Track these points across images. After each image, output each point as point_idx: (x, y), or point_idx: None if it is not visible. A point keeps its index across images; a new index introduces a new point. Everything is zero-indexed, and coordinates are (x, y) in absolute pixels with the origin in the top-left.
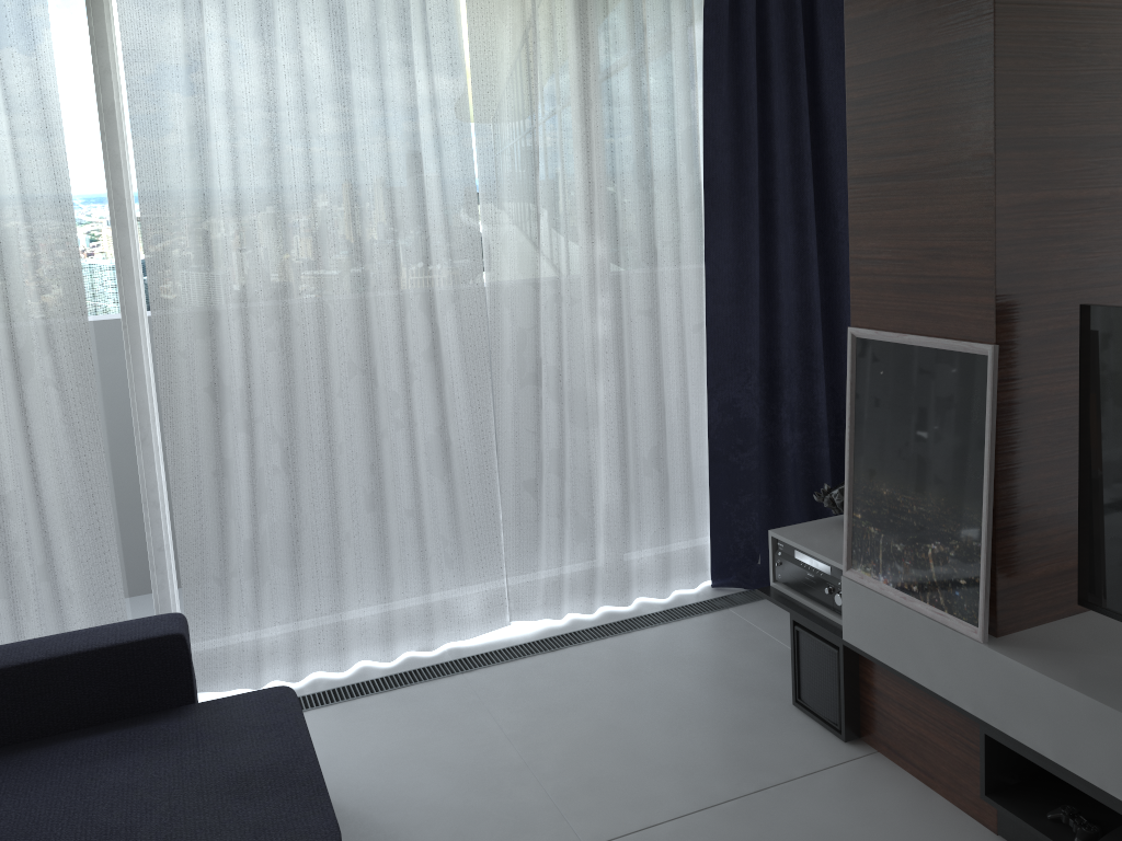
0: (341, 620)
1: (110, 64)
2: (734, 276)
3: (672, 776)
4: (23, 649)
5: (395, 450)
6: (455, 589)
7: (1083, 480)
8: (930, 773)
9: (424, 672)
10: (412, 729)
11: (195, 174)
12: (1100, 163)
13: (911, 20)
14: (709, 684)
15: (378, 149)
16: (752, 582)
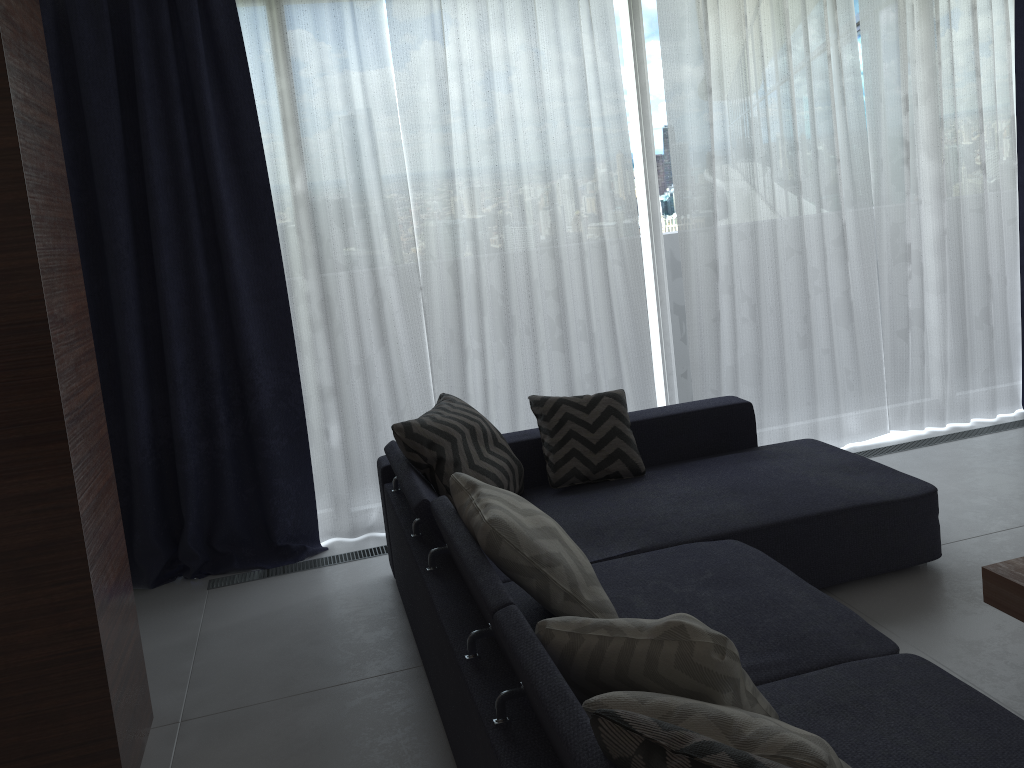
0: (786, 422)
1: (643, 58)
2: None
3: None
4: (662, 409)
5: (814, 308)
6: (854, 405)
7: None
8: None
9: None
10: None
11: (704, 124)
12: None
13: None
14: None
15: (805, 103)
16: None
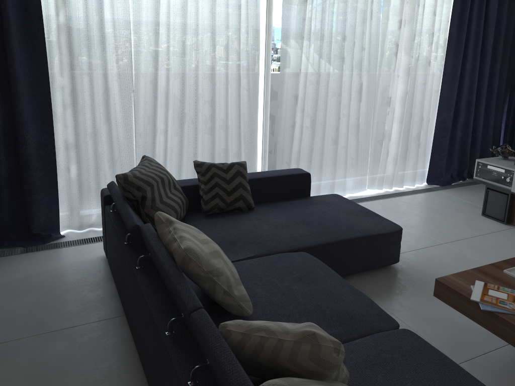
0: (320, 182)
1: None
2: (451, 74)
3: (456, 230)
4: (264, 173)
5: (341, 125)
6: (353, 175)
7: None
8: None
9: None
10: None
11: (301, 18)
12: None
13: None
14: (448, 209)
15: (352, 15)
16: (440, 184)
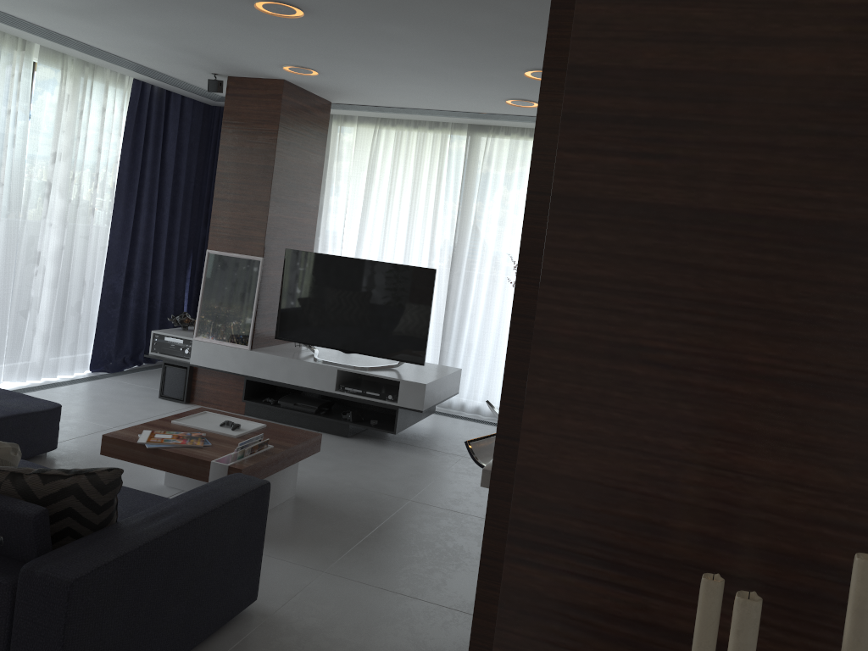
0: None
1: None
2: (122, 227)
3: (128, 414)
4: None
5: None
6: None
7: (280, 300)
8: (220, 404)
9: None
10: None
11: None
12: (291, 209)
13: (246, 153)
14: (120, 396)
15: None
16: (110, 370)
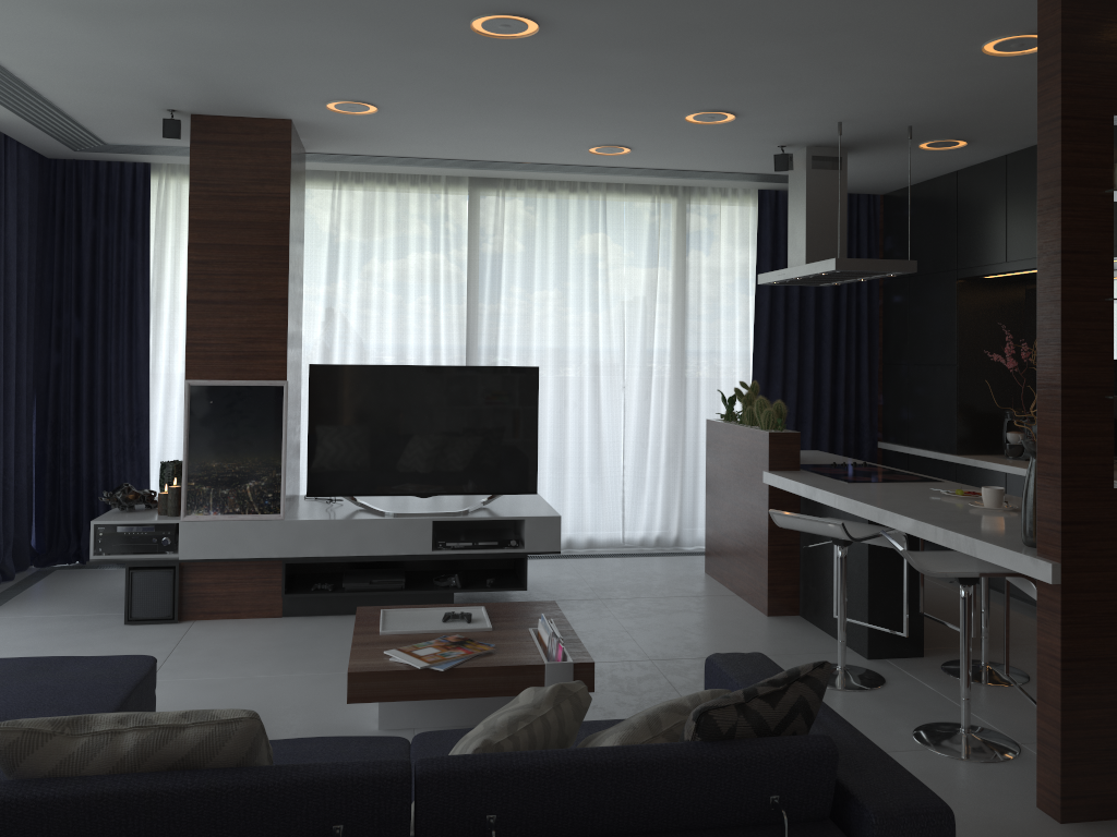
0: None
1: None
2: None
3: None
4: None
5: None
6: None
7: (309, 440)
8: (238, 610)
9: None
10: None
11: None
12: (295, 306)
13: (238, 229)
14: (61, 636)
15: None
16: None
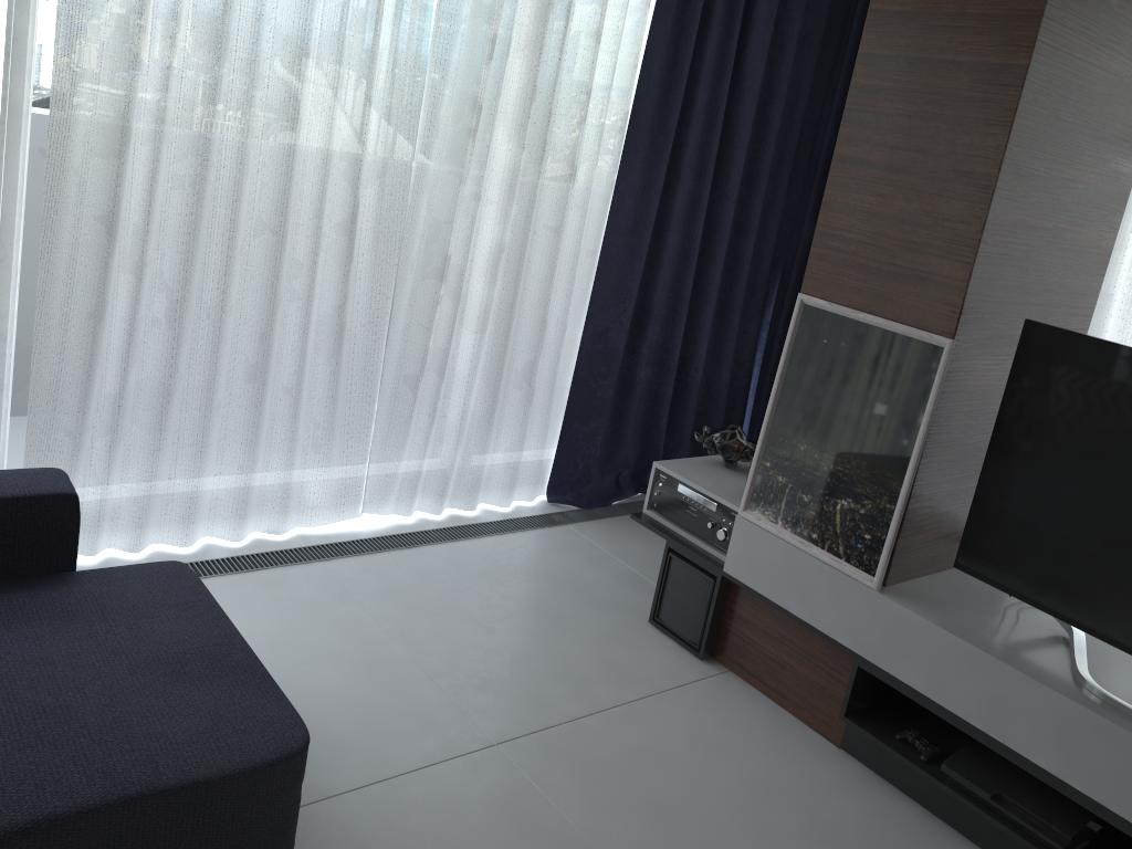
0: (196, 493)
1: None
2: (634, 210)
3: (557, 681)
4: None
5: (285, 322)
6: (316, 475)
7: (986, 465)
8: (783, 693)
9: (276, 556)
10: (283, 615)
11: None
12: (1055, 200)
13: (943, 29)
14: (568, 596)
15: None
16: (583, 501)
